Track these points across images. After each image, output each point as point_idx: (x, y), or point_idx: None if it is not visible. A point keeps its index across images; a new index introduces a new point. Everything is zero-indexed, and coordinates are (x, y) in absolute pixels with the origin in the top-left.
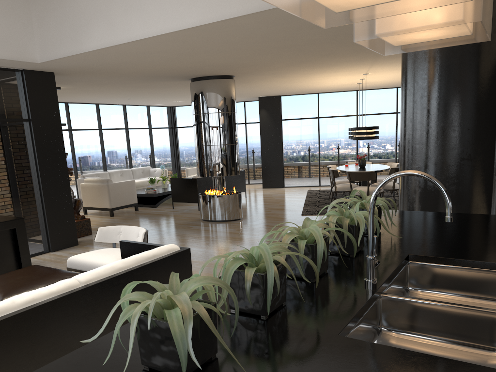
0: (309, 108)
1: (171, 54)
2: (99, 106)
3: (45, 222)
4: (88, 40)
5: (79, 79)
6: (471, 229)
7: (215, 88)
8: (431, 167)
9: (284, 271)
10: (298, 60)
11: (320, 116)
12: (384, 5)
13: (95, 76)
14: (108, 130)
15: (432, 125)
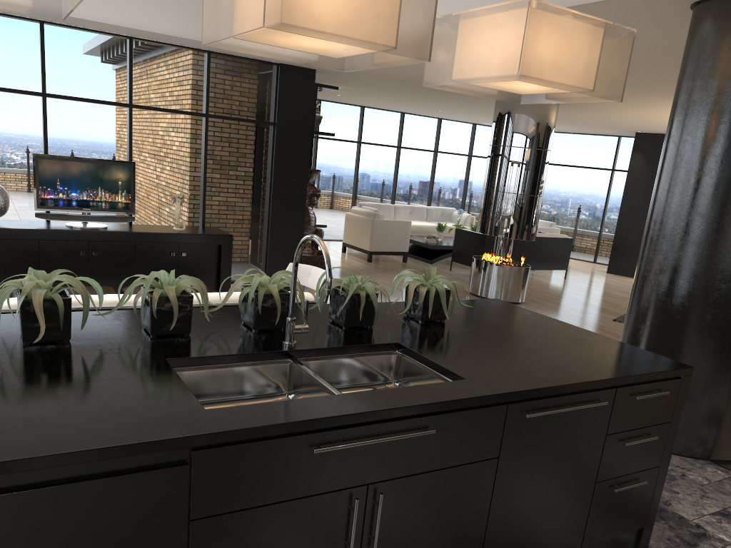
0: None
1: None
2: (405, 116)
3: (267, 247)
4: None
5: (351, 80)
6: (543, 347)
7: (524, 113)
8: (668, 273)
9: (187, 303)
10: (637, 86)
11: None
12: (379, 54)
13: (368, 79)
14: (409, 150)
15: (681, 211)
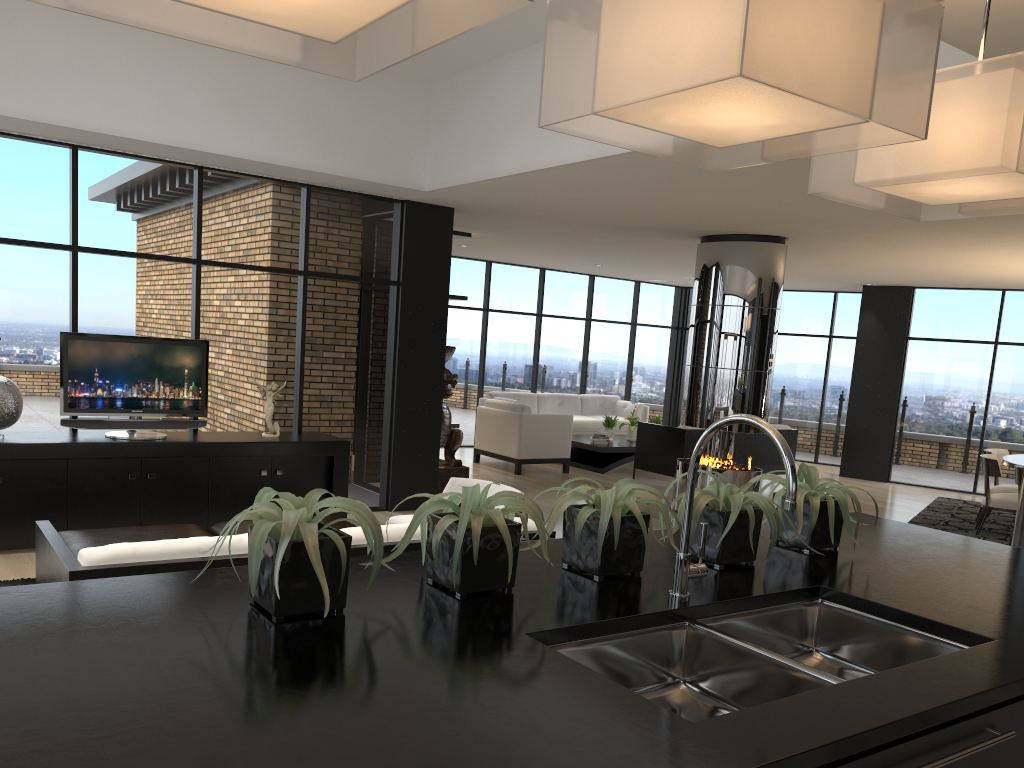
0: (976, 320)
1: (643, 189)
2: (545, 273)
3: (390, 458)
4: (502, 159)
5: (497, 222)
6: (1023, 582)
7: (743, 259)
8: None
9: (513, 537)
10: None
11: (1001, 341)
12: (799, 138)
13: (523, 220)
14: (553, 318)
15: None
